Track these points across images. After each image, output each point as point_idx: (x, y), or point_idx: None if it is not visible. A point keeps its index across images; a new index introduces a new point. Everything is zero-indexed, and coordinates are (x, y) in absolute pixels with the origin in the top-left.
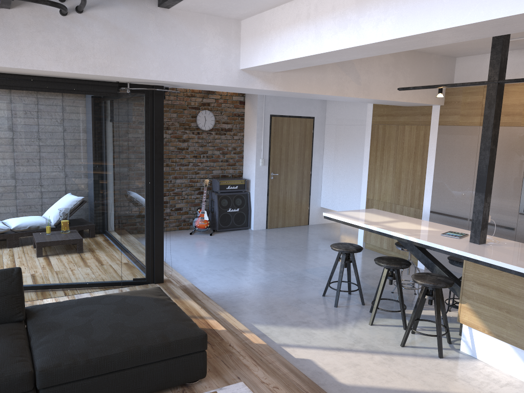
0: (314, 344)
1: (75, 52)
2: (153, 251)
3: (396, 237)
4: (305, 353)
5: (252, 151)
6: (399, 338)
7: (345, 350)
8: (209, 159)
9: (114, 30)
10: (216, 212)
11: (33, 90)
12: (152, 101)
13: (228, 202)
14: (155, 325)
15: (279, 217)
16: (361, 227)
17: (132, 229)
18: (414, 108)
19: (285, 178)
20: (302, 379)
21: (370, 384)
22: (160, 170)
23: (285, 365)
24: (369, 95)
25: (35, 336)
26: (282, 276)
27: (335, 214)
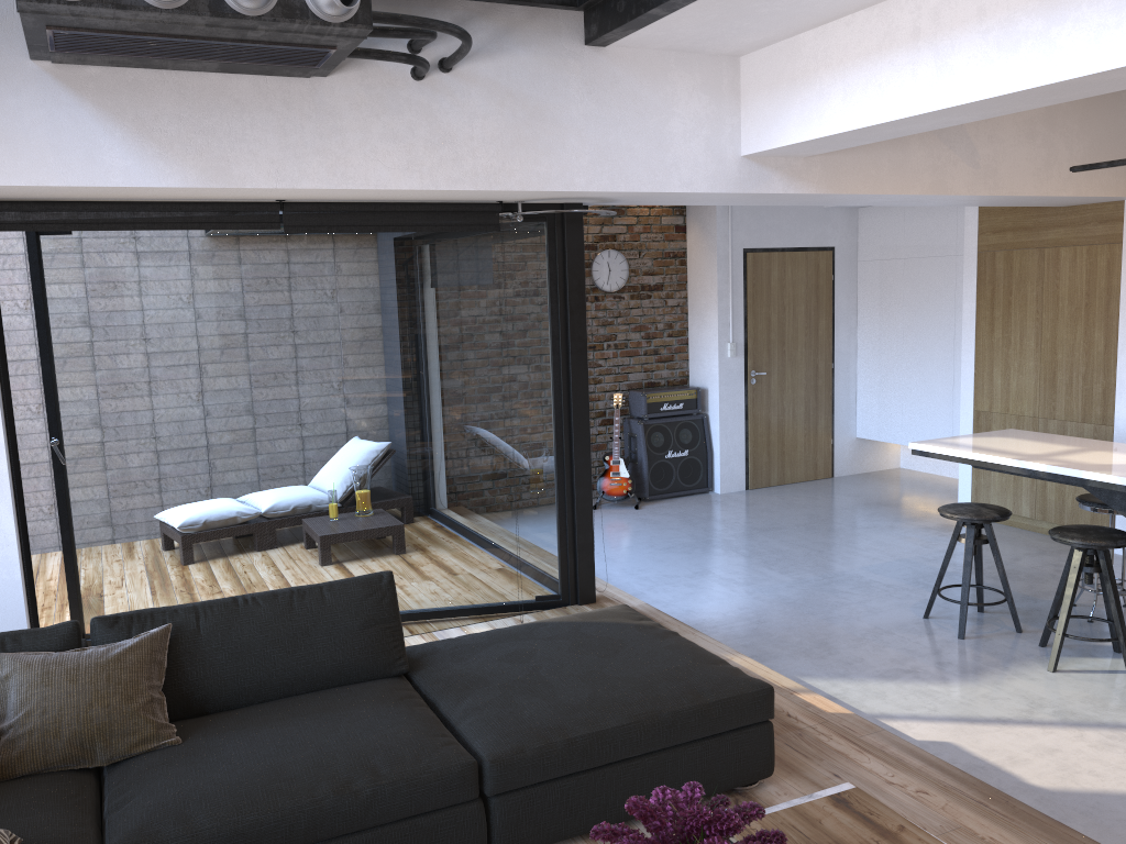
0: (947, 713)
1: (441, 149)
2: (573, 539)
3: (1096, 483)
4: (935, 731)
5: (709, 328)
6: (1125, 696)
7: (1016, 722)
8: (620, 351)
9: (508, 99)
10: (642, 460)
11: (349, 231)
12: (561, 236)
13: (666, 438)
14: (668, 672)
15: (771, 463)
16: (1005, 467)
17: (530, 496)
18: (1079, 209)
19: (780, 380)
20: (959, 778)
21: (1098, 786)
22: (583, 374)
23: (910, 752)
24: (997, 188)
25: (446, 701)
26: (820, 582)
27: (939, 444)
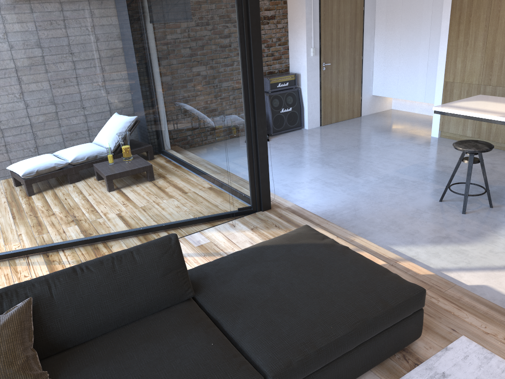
0: (476, 265)
1: None
2: (258, 176)
3: None
4: (475, 278)
5: (301, 40)
6: None
7: None
8: None
9: None
10: (269, 115)
11: None
12: None
13: (280, 102)
14: (361, 286)
15: (332, 112)
16: (493, 121)
17: (232, 154)
18: None
19: (337, 67)
20: None
21: None
22: (260, 79)
23: (477, 300)
24: None
25: (226, 320)
26: (378, 182)
27: (450, 108)
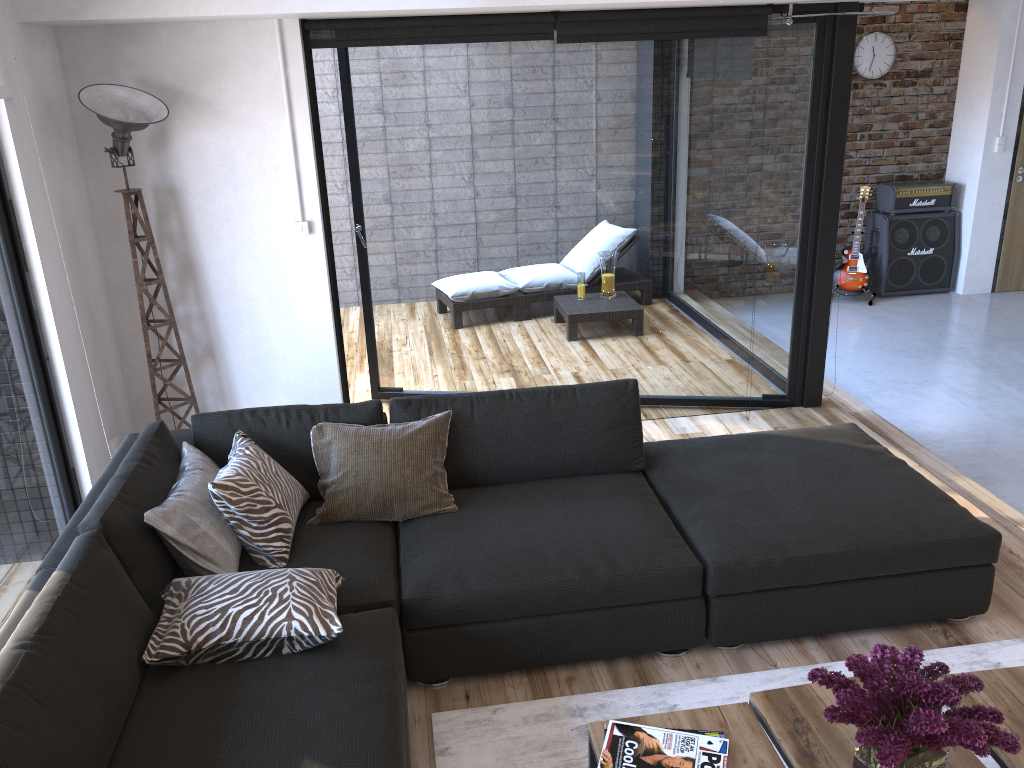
0: None
1: None
2: (806, 346)
3: None
4: None
5: (977, 119)
6: None
7: None
8: (874, 142)
9: None
10: (882, 257)
11: (617, 40)
12: (831, 38)
13: (912, 235)
14: (891, 505)
15: None
16: None
17: (767, 302)
18: None
19: None
20: None
21: None
22: (836, 185)
23: None
24: None
25: (677, 503)
26: None
27: None
